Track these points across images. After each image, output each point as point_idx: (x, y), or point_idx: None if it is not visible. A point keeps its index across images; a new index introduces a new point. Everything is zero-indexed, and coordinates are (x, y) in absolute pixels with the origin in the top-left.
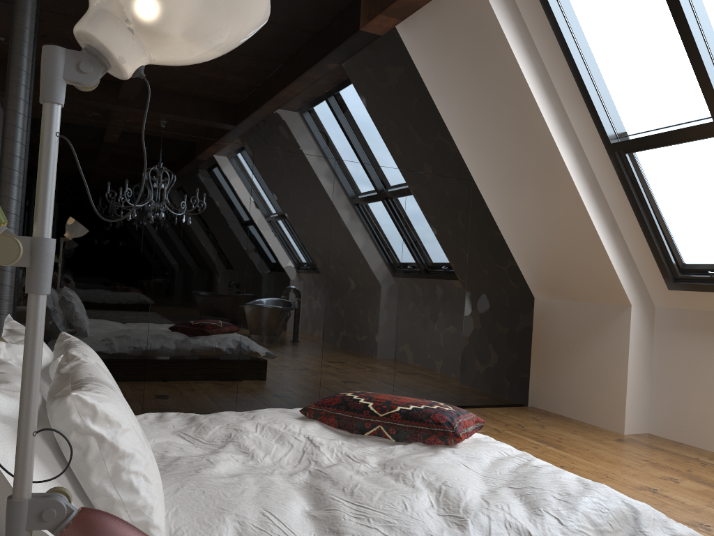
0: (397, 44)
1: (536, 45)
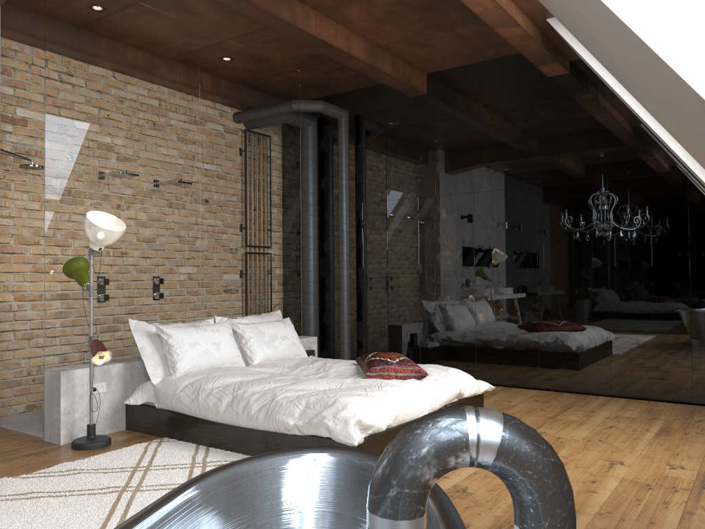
0: (584, 73)
1: None
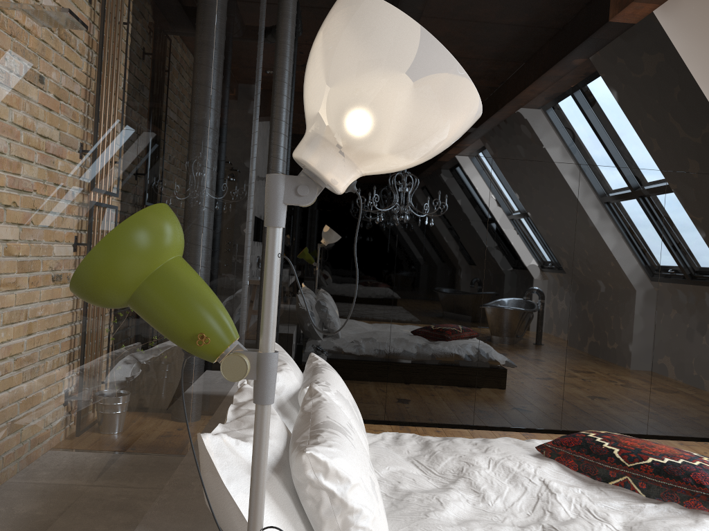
0: (654, 30)
1: None
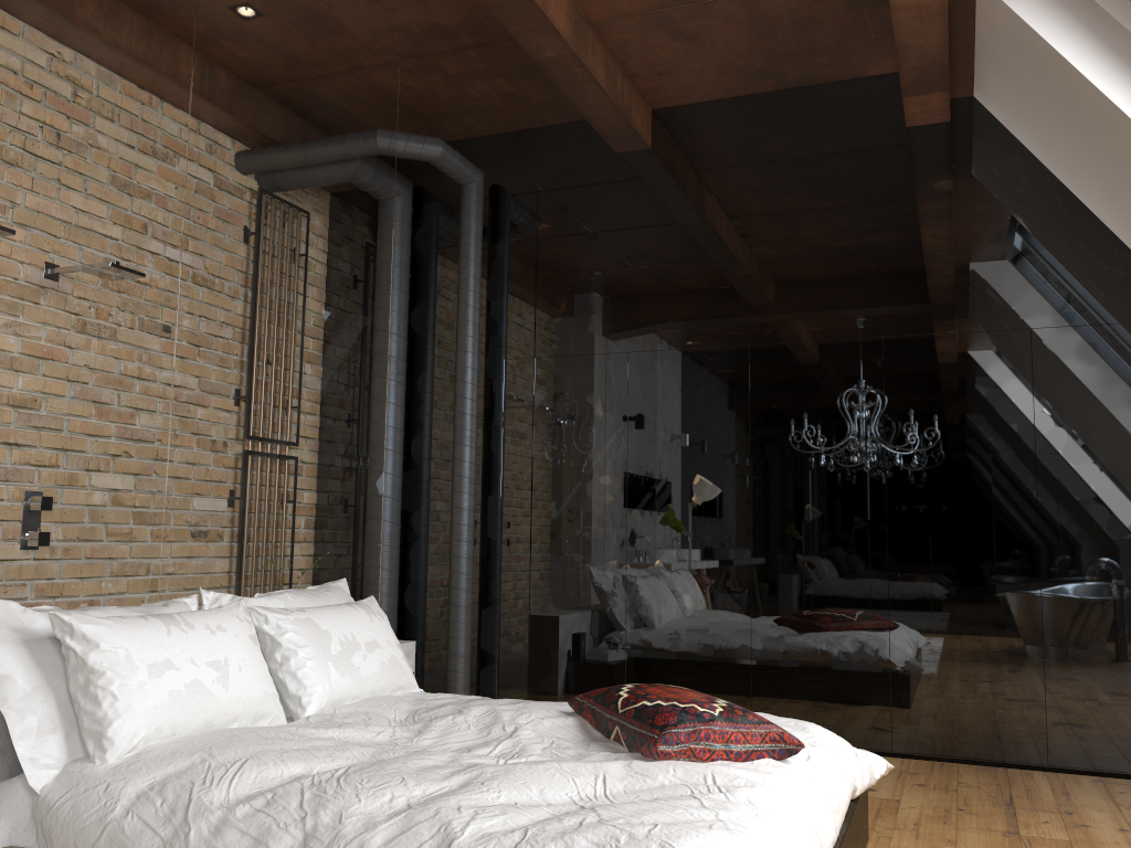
0: (981, 124)
1: None
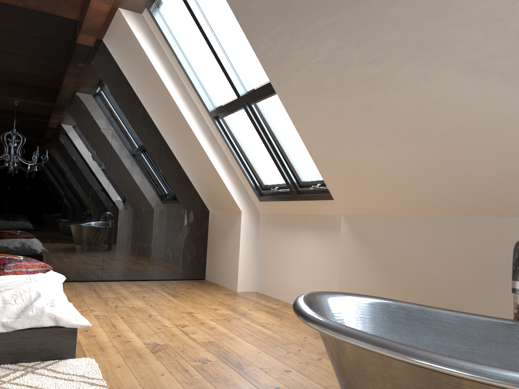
0: (104, 51)
1: (165, 53)
